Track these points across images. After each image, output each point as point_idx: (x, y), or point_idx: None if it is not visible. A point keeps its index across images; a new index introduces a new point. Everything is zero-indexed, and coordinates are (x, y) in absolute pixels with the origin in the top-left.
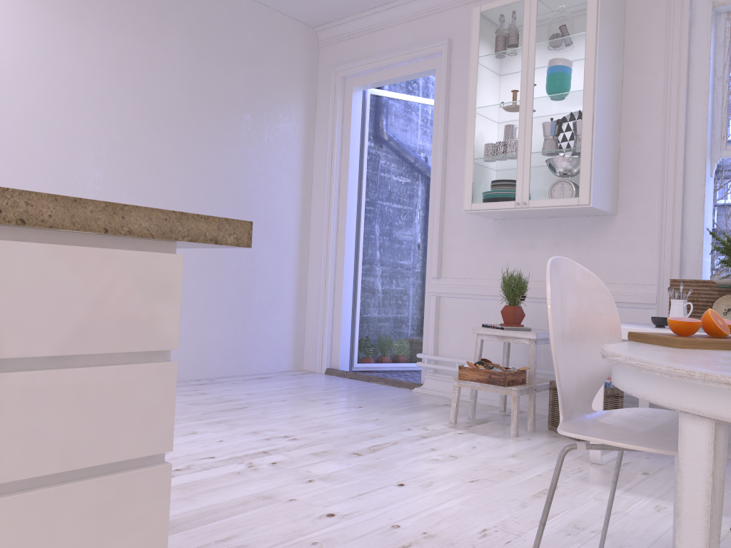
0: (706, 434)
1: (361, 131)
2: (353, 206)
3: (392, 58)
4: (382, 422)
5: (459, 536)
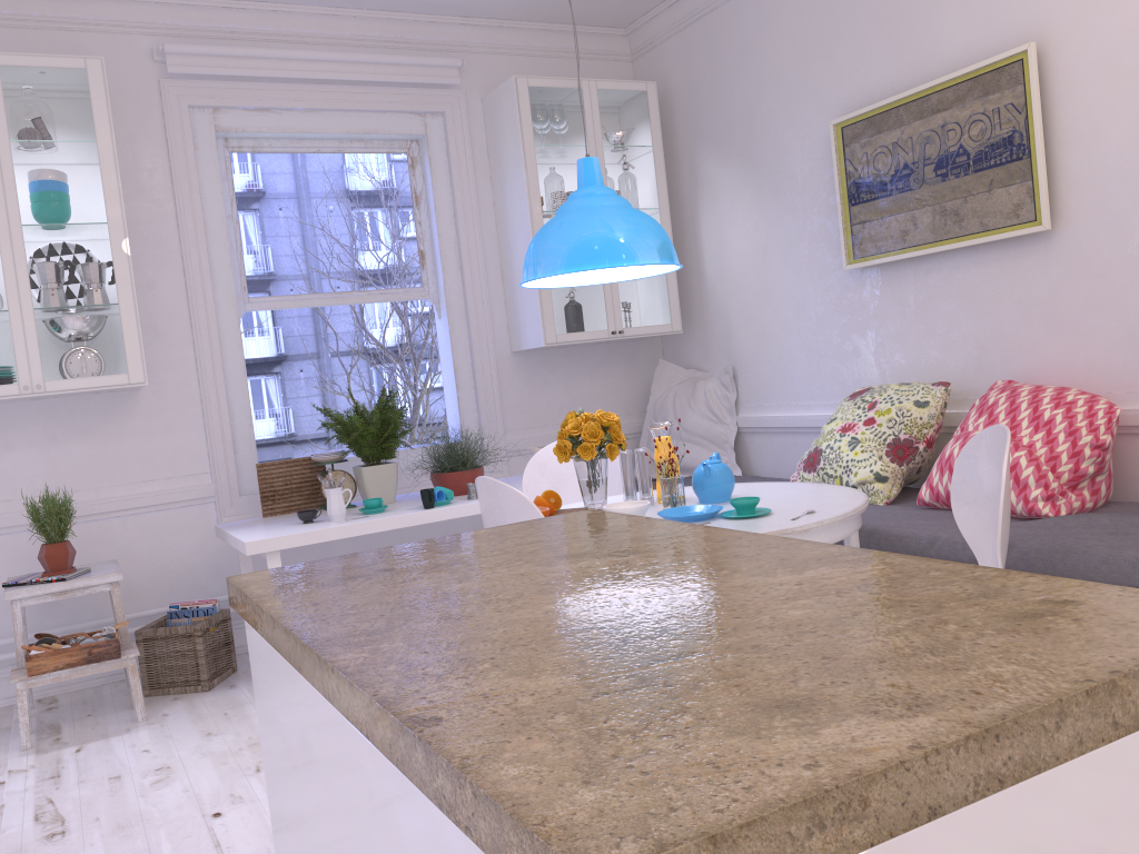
0: None
1: None
2: None
3: None
4: None
5: None
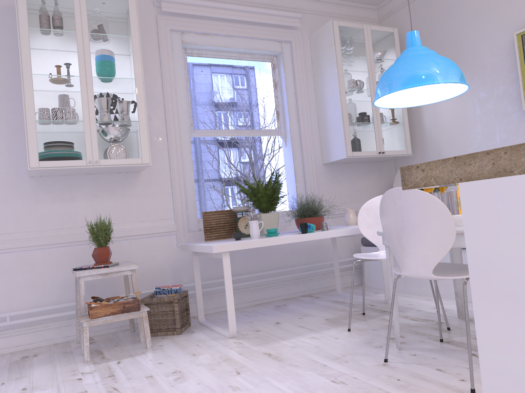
0: None
1: None
2: None
3: None
4: (38, 387)
5: (343, 390)
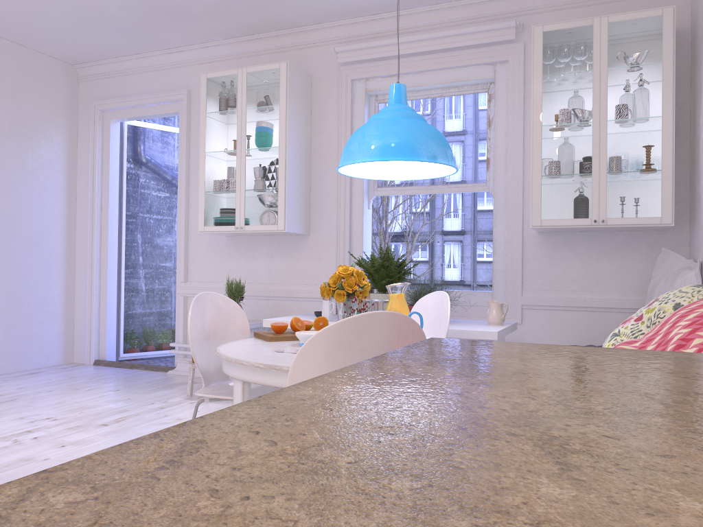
0: (240, 387)
1: (120, 156)
2: (115, 221)
3: (143, 99)
4: (133, 400)
5: None
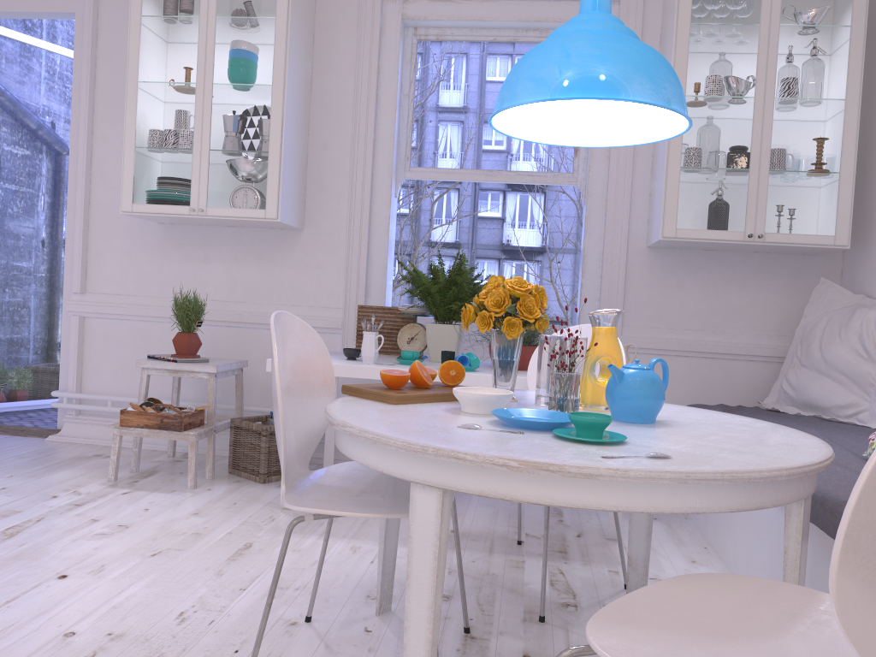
0: (435, 502)
1: None
2: None
3: None
4: (14, 491)
5: (154, 629)
